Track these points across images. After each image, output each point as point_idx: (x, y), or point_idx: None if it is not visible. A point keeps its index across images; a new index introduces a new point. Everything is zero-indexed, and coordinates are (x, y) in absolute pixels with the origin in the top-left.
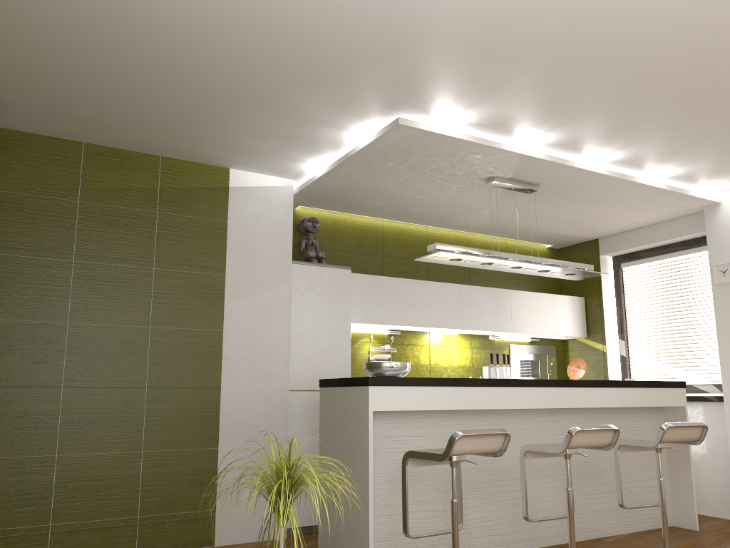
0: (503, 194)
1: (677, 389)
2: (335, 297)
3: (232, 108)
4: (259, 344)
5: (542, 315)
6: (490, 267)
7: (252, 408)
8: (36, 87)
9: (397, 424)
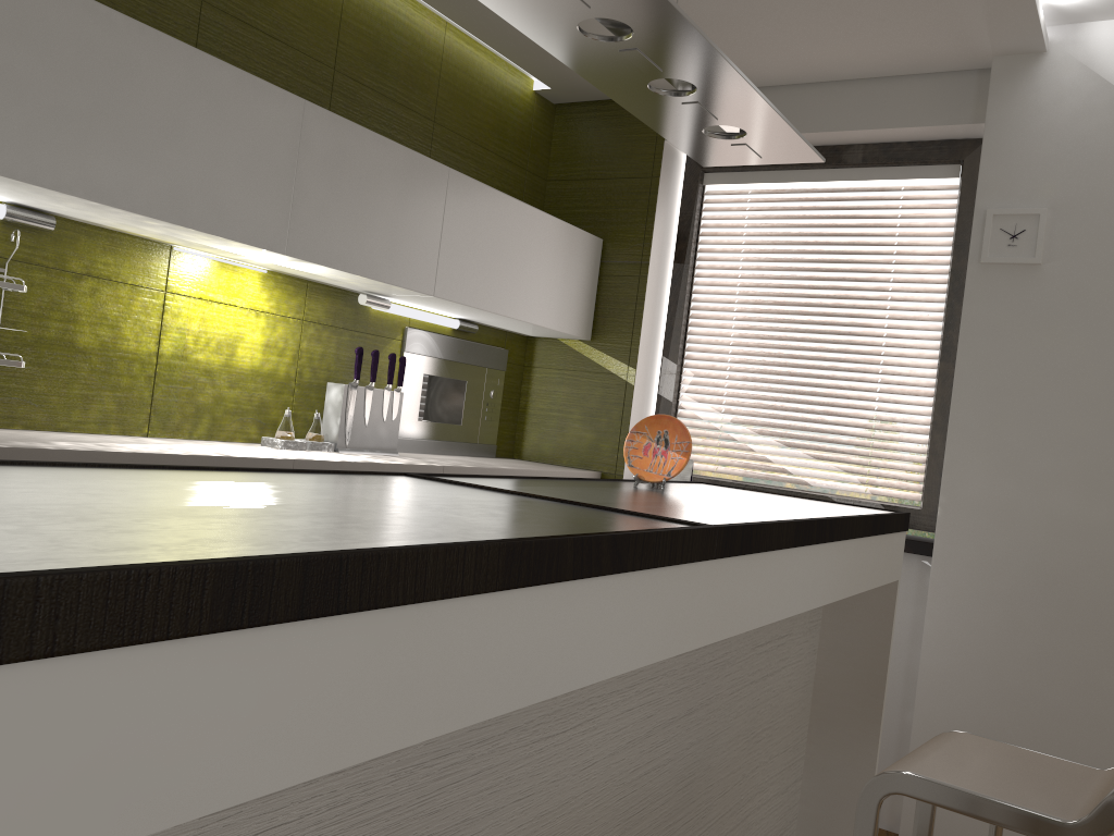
0: None
1: (898, 537)
2: None
3: None
4: None
5: (512, 262)
6: None
7: None
8: None
9: None
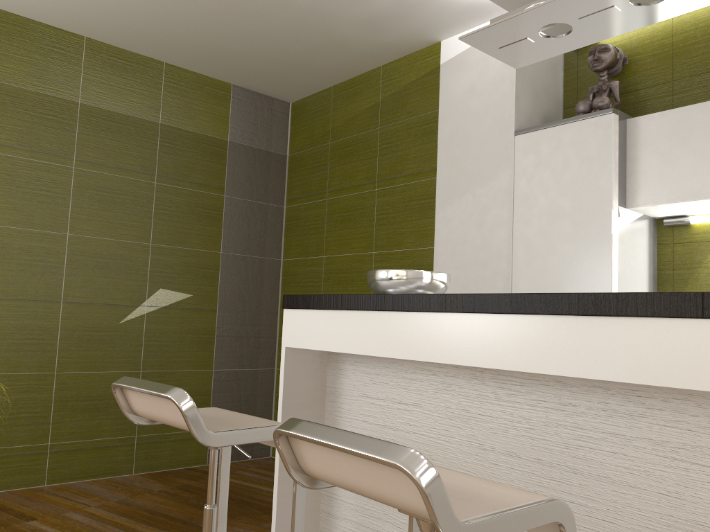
0: None
1: None
2: (583, 170)
3: None
4: (471, 260)
5: None
6: None
7: None
8: (220, 68)
9: (378, 378)
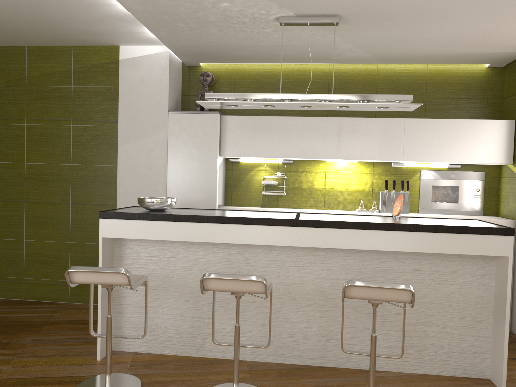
0: (325, 29)
1: (497, 237)
2: (204, 138)
3: (32, 9)
4: (143, 175)
5: (446, 142)
6: (285, 108)
7: None
8: None
9: (150, 247)
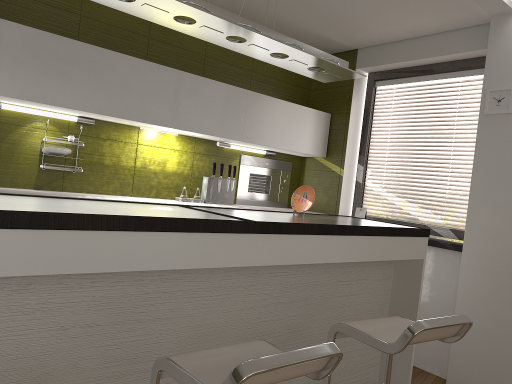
0: None
1: (420, 239)
2: None
3: None
4: None
5: (281, 126)
6: (196, 33)
7: None
8: None
9: None
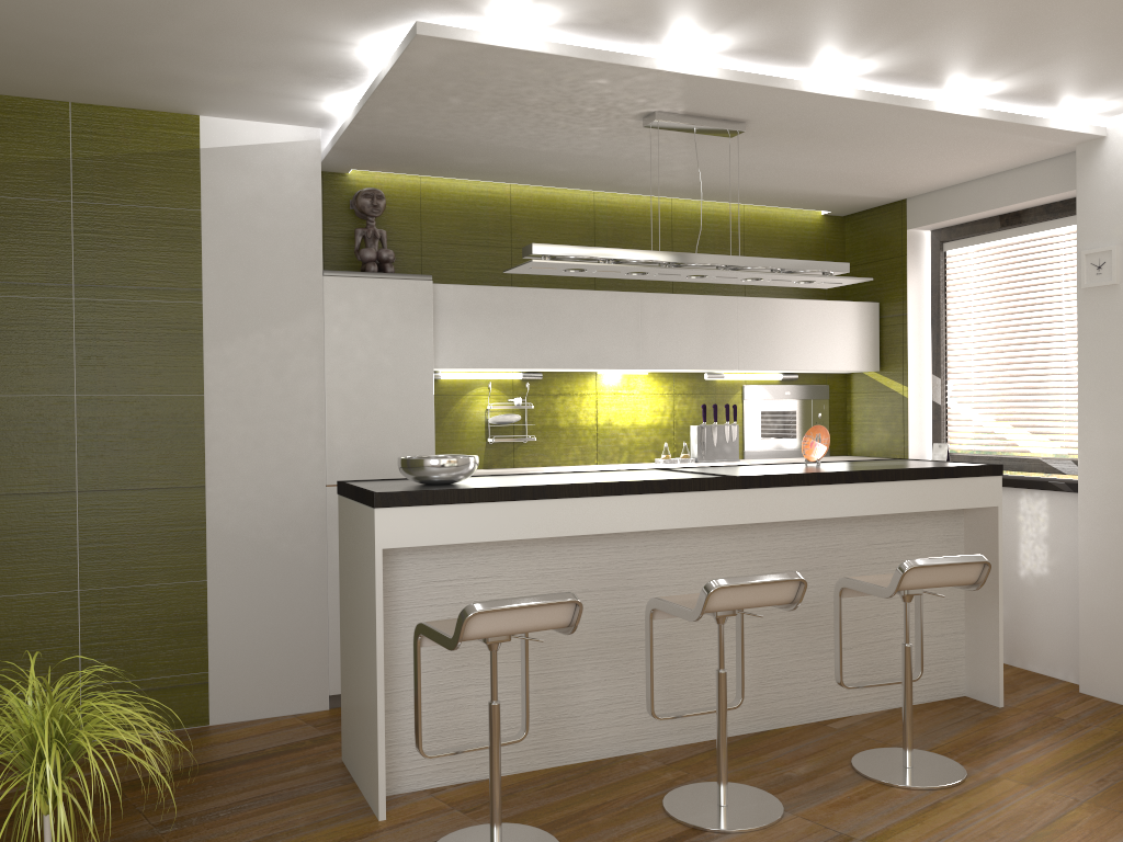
0: (691, 139)
1: (985, 479)
2: (404, 330)
3: (120, 21)
4: (269, 414)
5: (796, 337)
6: (651, 278)
7: (262, 516)
8: None
9: (448, 561)
